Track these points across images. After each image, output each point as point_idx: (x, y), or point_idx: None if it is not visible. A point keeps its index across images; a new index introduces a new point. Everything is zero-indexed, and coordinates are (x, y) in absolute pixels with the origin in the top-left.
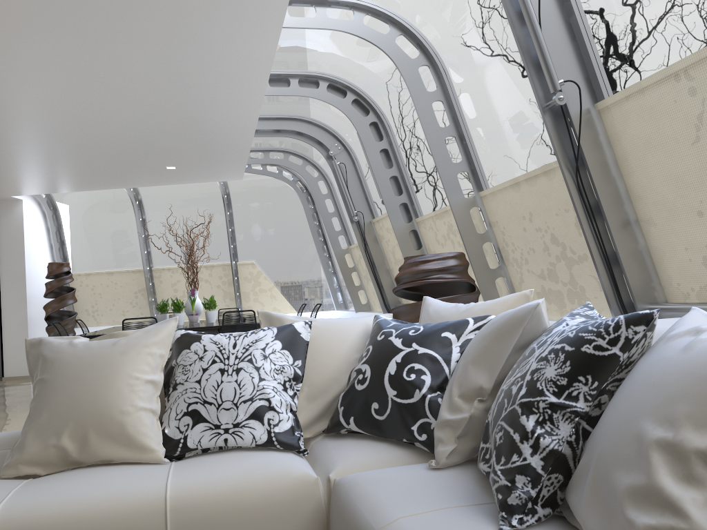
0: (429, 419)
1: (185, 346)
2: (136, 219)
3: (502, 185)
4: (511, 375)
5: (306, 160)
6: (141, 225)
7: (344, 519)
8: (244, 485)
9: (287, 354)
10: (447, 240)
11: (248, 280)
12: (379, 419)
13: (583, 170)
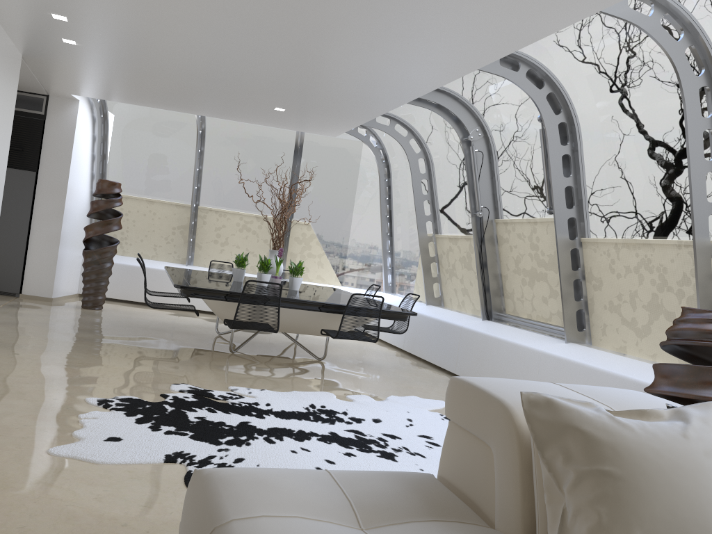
0: None
1: None
2: (196, 150)
3: None
4: None
5: (412, 133)
6: (198, 157)
7: None
8: None
9: None
10: (632, 273)
11: (298, 241)
12: None
13: None
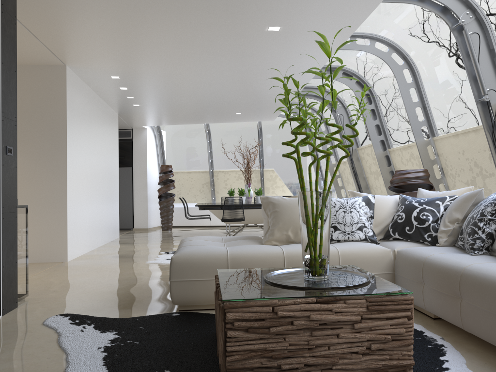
0: (431, 233)
1: None
2: (207, 141)
3: (447, 135)
4: (472, 212)
5: (313, 110)
6: (209, 145)
7: (407, 259)
8: (364, 250)
9: (367, 207)
10: (409, 162)
11: (269, 180)
12: (409, 233)
13: (495, 132)
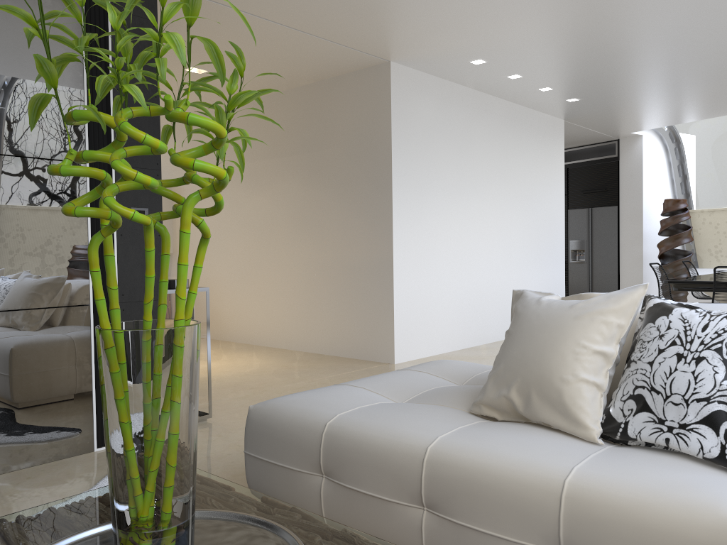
0: None
1: (651, 319)
2: None
3: None
4: None
5: None
6: None
7: None
8: (652, 501)
9: None
10: None
11: None
12: None
13: None
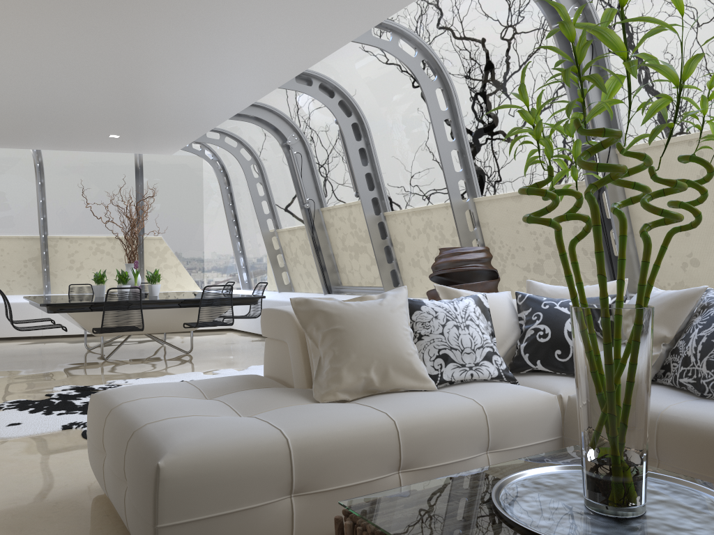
0: None
1: (415, 308)
2: (37, 183)
3: (503, 195)
4: (706, 327)
5: (241, 143)
6: (40, 189)
7: None
8: (519, 400)
9: (483, 316)
10: (422, 234)
11: (153, 255)
12: (561, 361)
13: (600, 195)
